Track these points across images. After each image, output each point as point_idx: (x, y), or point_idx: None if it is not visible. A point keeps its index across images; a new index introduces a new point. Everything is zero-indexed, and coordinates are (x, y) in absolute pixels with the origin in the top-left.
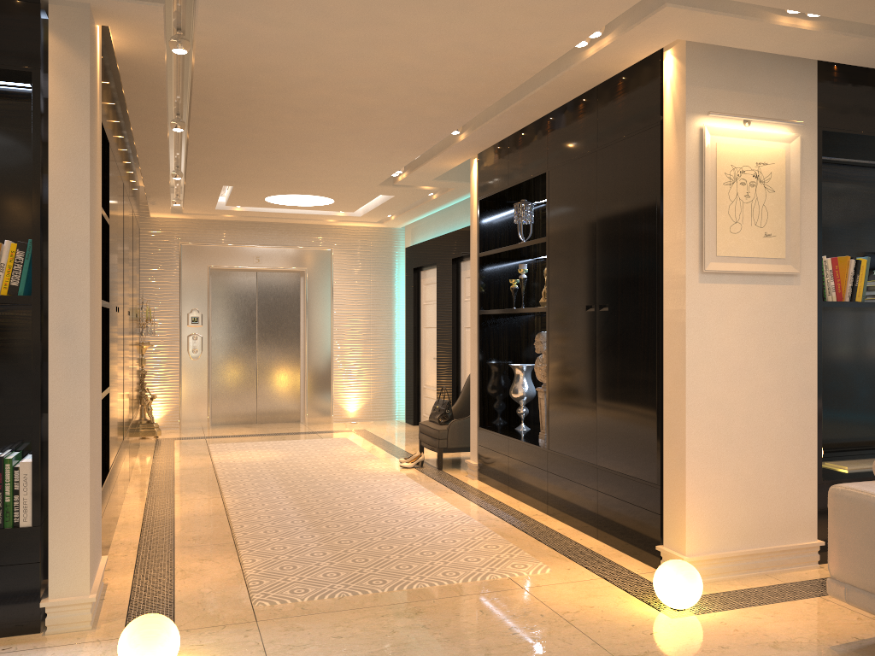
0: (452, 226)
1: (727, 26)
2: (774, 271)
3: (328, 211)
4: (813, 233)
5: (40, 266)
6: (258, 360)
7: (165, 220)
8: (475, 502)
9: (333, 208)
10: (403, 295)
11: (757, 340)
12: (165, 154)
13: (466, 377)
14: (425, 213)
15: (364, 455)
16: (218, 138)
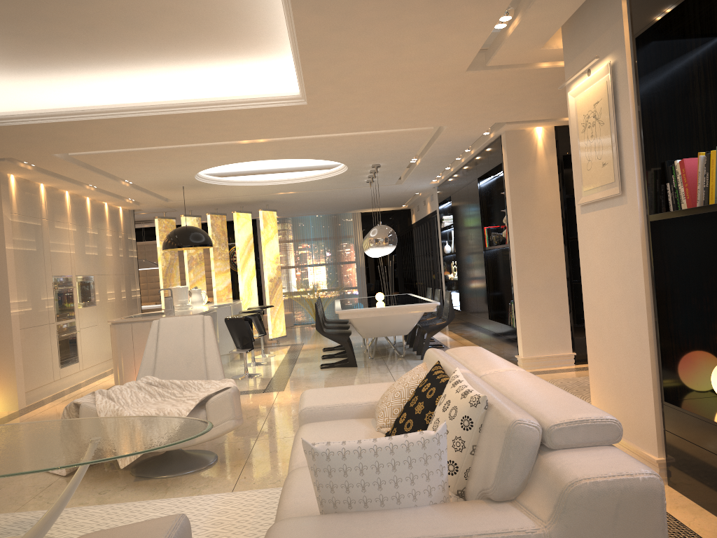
0: None
1: (516, 45)
2: (606, 195)
3: None
4: (630, 150)
5: (508, 233)
6: None
7: None
8: None
9: None
10: None
11: (608, 257)
12: None
13: None
14: None
15: None
16: None
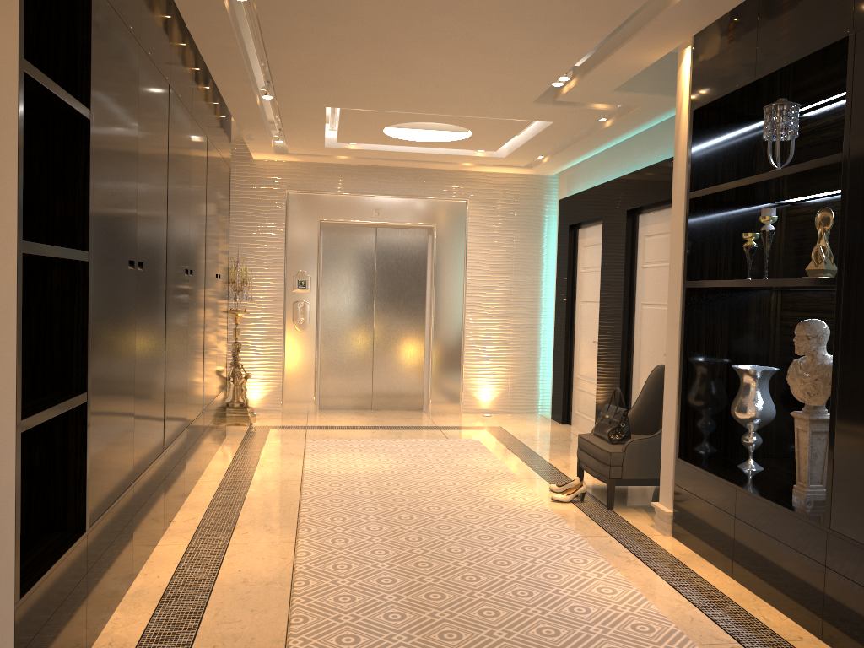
0: (627, 167)
1: None
2: None
3: (464, 150)
4: None
5: None
6: (375, 334)
7: (270, 164)
8: (681, 592)
9: (470, 146)
10: (554, 260)
11: None
12: (235, 47)
13: (642, 371)
14: (589, 151)
15: (500, 473)
16: (299, 10)
